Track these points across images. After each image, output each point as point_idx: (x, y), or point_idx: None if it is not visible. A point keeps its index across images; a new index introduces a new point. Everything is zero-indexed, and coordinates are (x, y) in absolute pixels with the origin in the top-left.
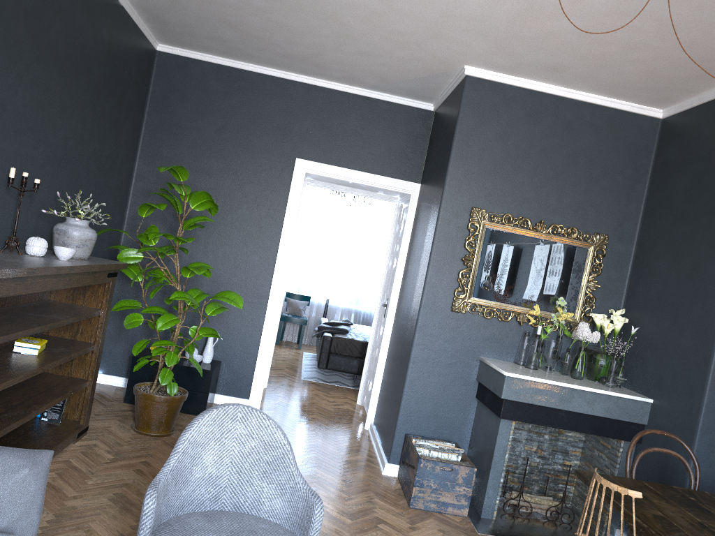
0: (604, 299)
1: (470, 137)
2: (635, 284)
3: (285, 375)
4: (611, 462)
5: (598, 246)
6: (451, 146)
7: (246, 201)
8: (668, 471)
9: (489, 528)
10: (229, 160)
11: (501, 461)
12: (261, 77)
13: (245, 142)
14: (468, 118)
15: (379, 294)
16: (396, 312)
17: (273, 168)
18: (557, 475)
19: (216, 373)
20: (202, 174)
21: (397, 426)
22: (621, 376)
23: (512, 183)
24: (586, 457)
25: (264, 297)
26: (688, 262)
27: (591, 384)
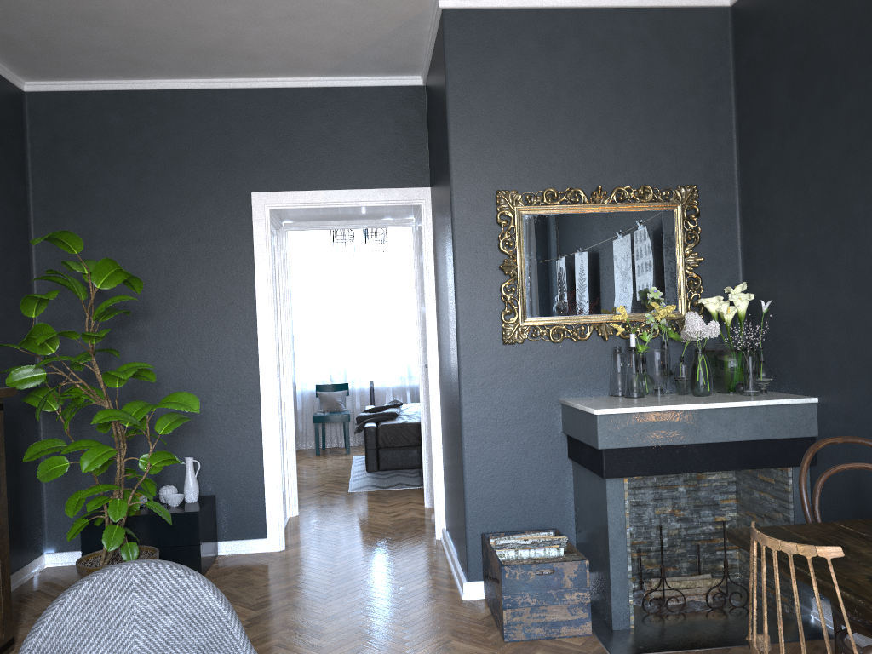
0: (713, 275)
1: (470, 93)
2: (751, 244)
3: (326, 493)
4: (780, 502)
5: (687, 204)
6: (446, 114)
7: (198, 267)
8: (867, 496)
9: (627, 644)
10: (160, 217)
11: (622, 541)
12: (177, 94)
13: (177, 188)
14: (460, 68)
15: (419, 353)
16: (439, 369)
17: (224, 214)
18: (710, 540)
19: (207, 514)
20: (128, 245)
21: (468, 526)
22: (764, 376)
23: (544, 144)
24: (744, 504)
25: (254, 393)
26: (817, 187)
27: (724, 397)
